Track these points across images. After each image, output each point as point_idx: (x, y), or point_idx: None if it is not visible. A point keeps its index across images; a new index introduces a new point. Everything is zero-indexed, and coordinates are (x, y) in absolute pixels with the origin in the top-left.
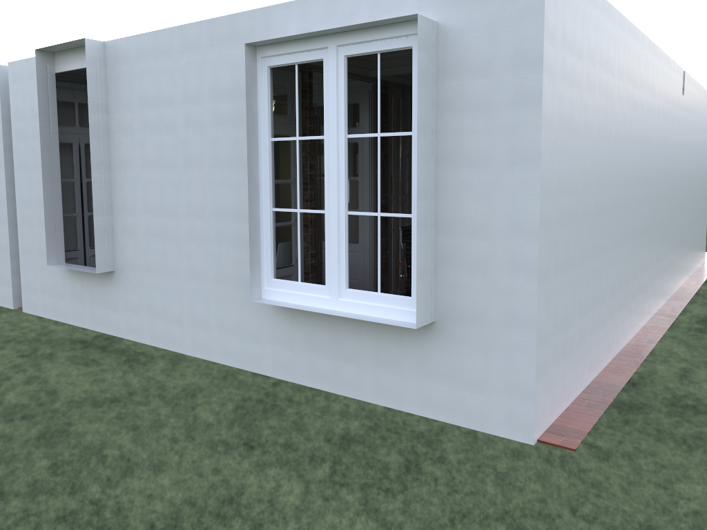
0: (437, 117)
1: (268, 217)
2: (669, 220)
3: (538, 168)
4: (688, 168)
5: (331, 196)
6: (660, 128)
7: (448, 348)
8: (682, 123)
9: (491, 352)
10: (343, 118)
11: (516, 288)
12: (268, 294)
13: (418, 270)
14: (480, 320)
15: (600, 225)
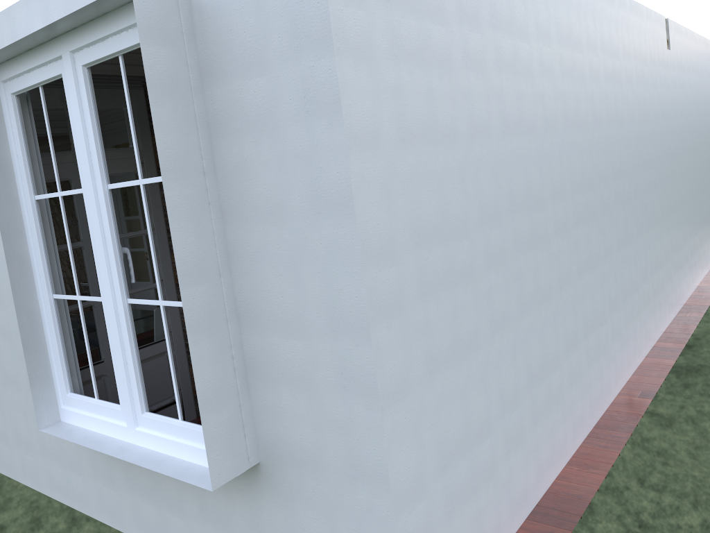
0: (212, 146)
1: (49, 308)
2: (667, 212)
3: (353, 219)
4: (689, 139)
5: (103, 278)
6: (634, 99)
7: (282, 504)
8: (672, 86)
9: (337, 518)
10: (97, 160)
11: (353, 419)
12: (66, 415)
13: (204, 397)
14: (315, 466)
15: (530, 263)
